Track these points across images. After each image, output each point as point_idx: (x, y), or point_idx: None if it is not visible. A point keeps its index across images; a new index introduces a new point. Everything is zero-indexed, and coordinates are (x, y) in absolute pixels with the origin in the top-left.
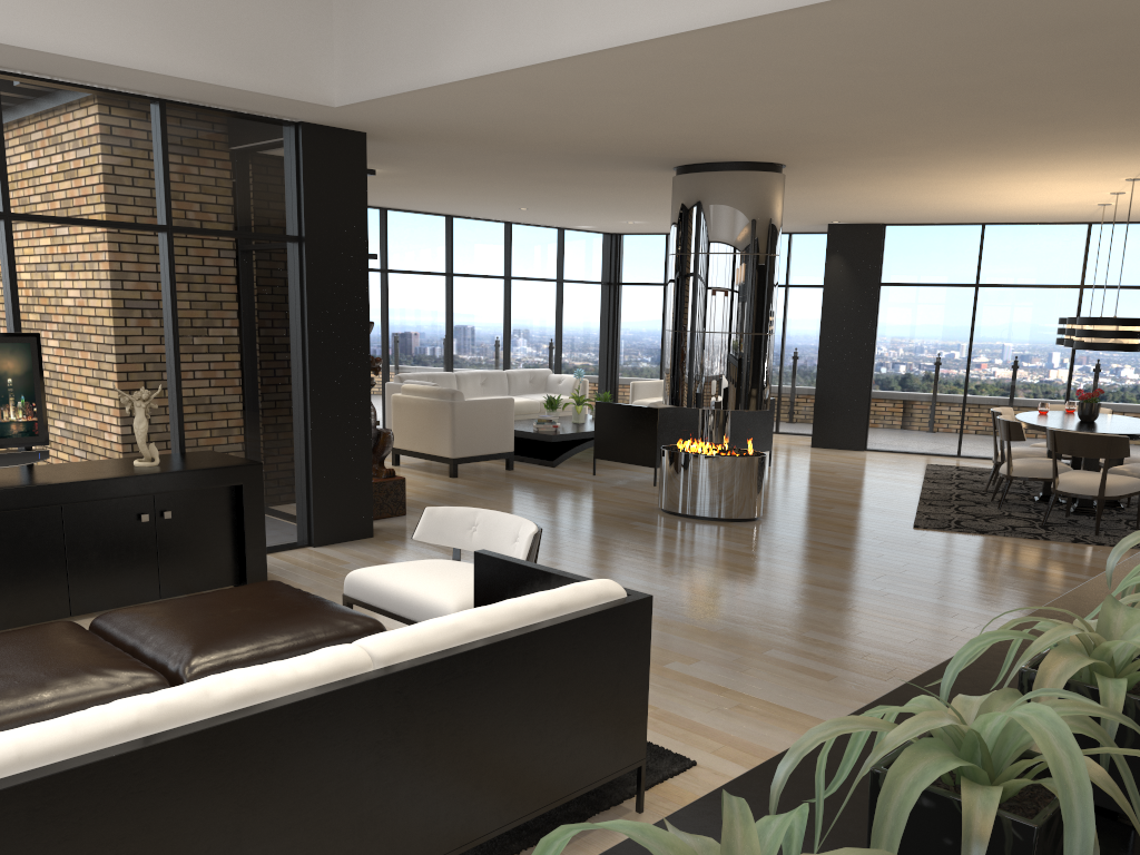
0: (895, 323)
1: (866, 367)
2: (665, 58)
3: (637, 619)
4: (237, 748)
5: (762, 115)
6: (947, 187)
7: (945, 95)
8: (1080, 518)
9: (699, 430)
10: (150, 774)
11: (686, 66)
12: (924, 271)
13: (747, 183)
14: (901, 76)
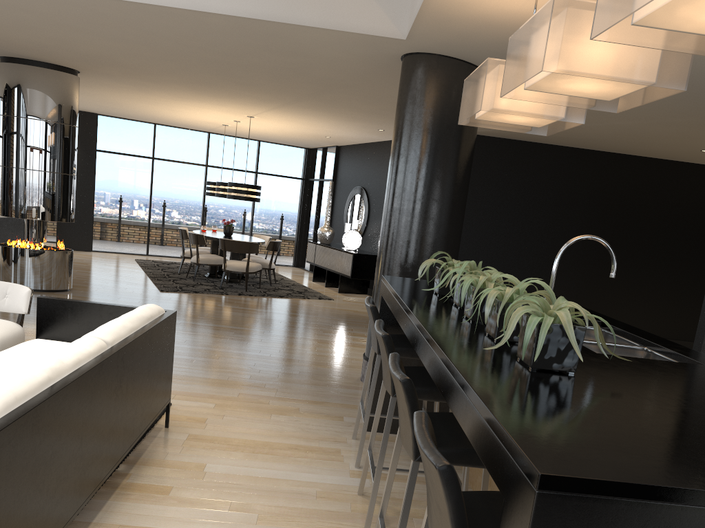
0: (107, 175)
1: (90, 200)
2: (87, 6)
3: (173, 323)
4: (84, 390)
5: (104, 46)
6: (159, 102)
7: (212, 62)
8: (233, 284)
9: (26, 233)
10: (63, 404)
11: (94, 13)
12: (123, 146)
13: (59, 78)
14: (202, 50)
